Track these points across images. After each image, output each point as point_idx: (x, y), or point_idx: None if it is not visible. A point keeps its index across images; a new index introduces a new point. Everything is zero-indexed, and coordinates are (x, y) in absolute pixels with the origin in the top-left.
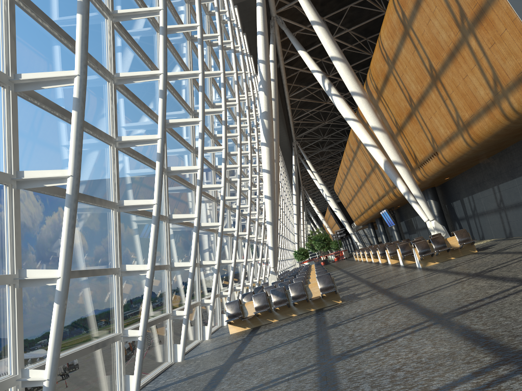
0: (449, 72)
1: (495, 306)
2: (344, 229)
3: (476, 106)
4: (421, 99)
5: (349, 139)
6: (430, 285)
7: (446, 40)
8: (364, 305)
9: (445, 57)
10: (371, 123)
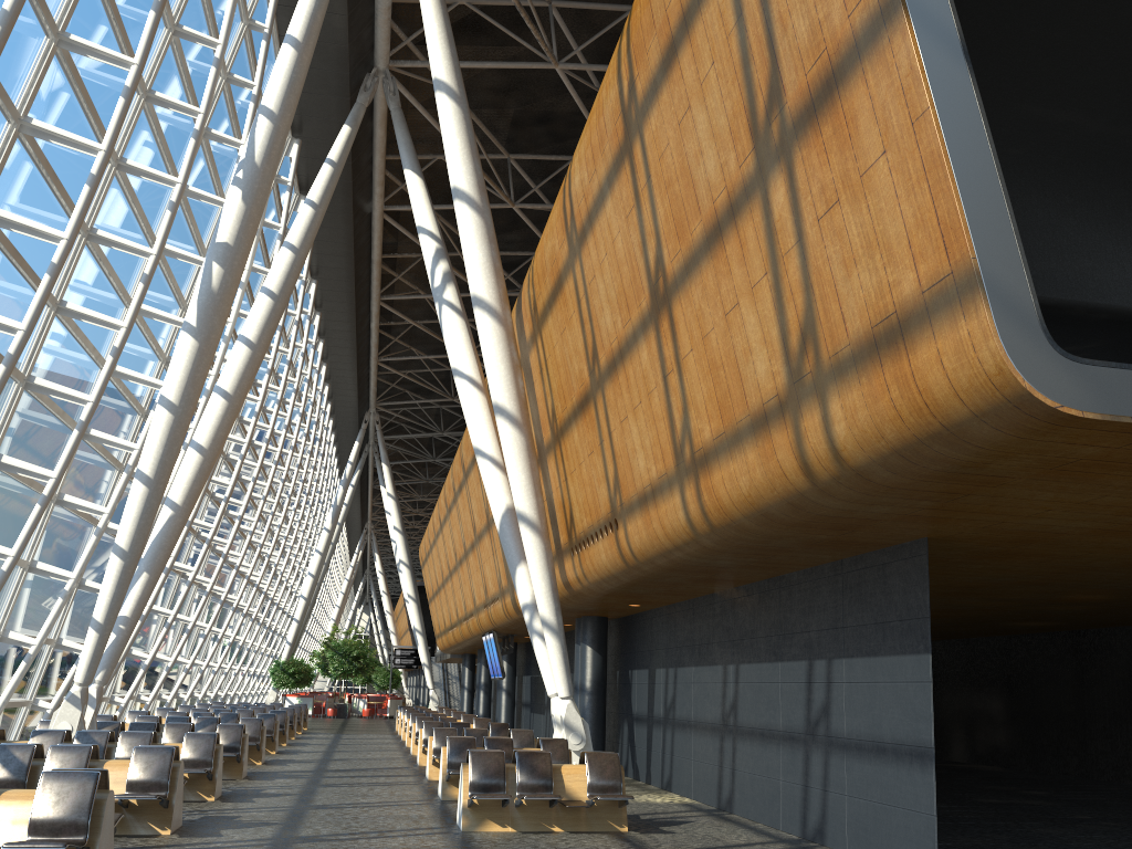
0: (697, 287)
1: None
2: (415, 650)
3: (736, 409)
4: (617, 359)
5: (464, 435)
6: None
7: (714, 182)
8: None
9: (698, 236)
10: (496, 394)
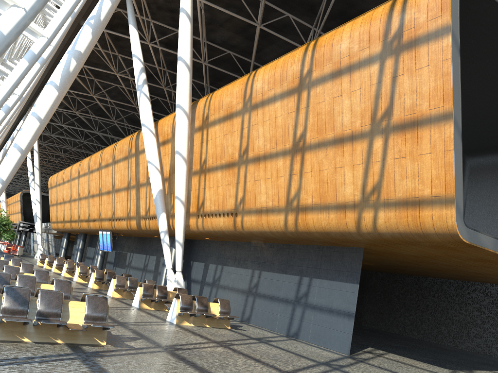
0: (322, 153)
1: None
2: (30, 224)
3: (329, 199)
4: (260, 158)
5: (119, 145)
6: (242, 369)
7: (345, 124)
8: (166, 371)
9: (329, 137)
10: (179, 146)
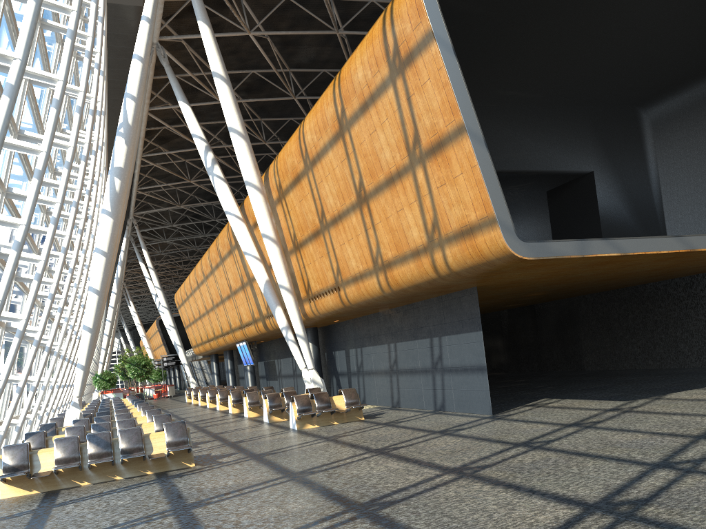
0: (382, 198)
1: (429, 500)
2: (175, 356)
3: (404, 247)
4: (337, 218)
5: (220, 239)
6: (323, 457)
7: (389, 161)
8: (236, 475)
9: (382, 179)
10: (263, 228)
